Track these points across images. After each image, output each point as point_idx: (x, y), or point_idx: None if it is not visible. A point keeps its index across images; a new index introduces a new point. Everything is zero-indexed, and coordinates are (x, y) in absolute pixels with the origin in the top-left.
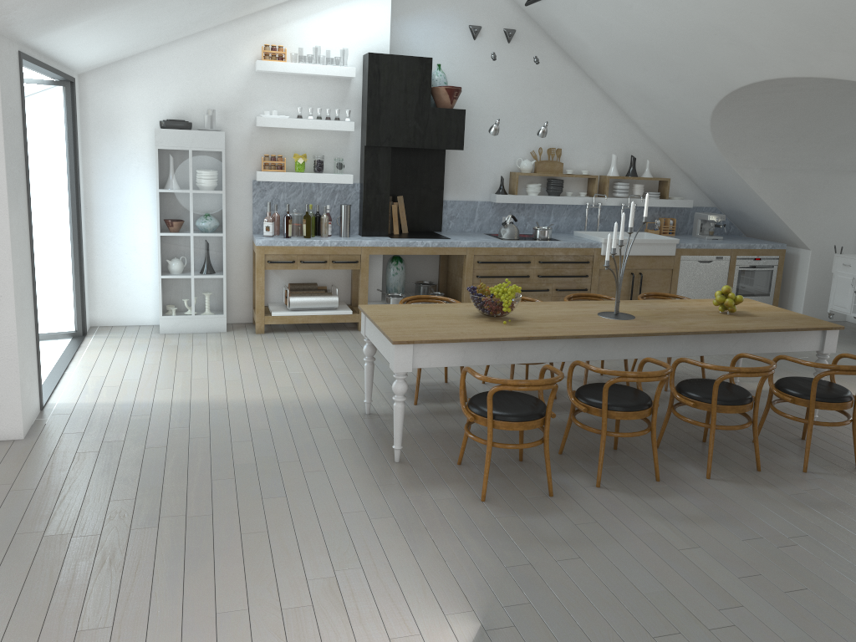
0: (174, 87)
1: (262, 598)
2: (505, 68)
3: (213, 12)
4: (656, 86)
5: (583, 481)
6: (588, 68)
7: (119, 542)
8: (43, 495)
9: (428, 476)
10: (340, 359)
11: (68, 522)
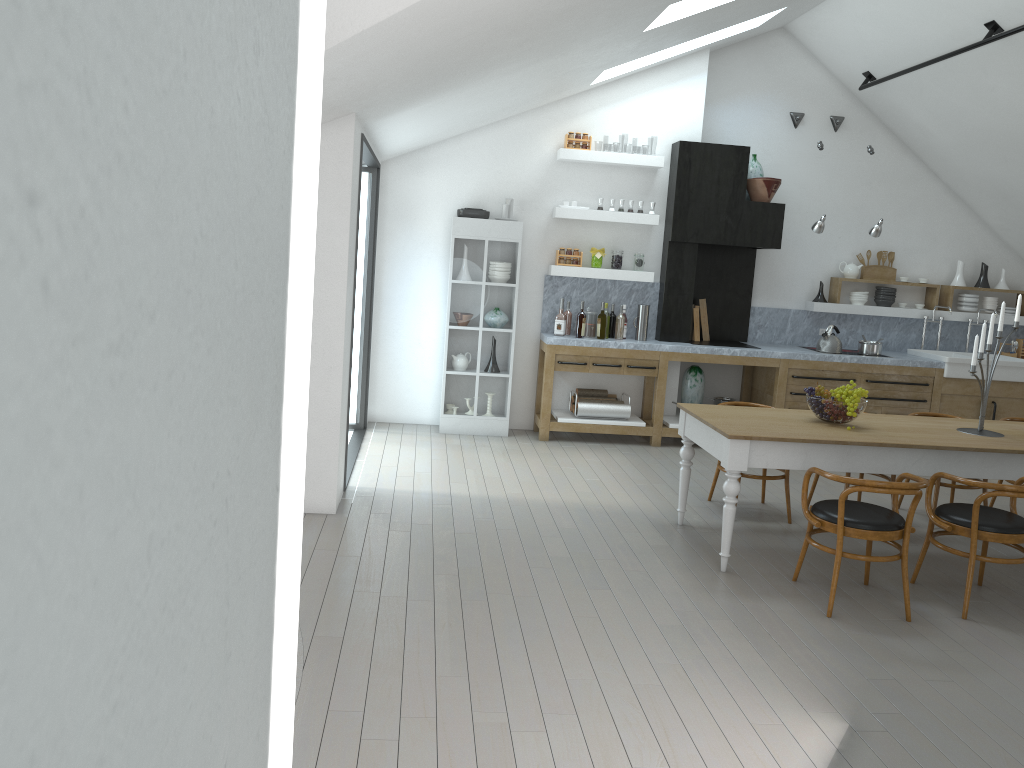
0: (472, 175)
1: (609, 672)
2: (830, 159)
3: (526, 98)
4: (1019, 180)
5: (945, 612)
6: (931, 160)
7: (454, 609)
8: (369, 562)
9: (761, 588)
10: (637, 471)
11: (399, 587)
